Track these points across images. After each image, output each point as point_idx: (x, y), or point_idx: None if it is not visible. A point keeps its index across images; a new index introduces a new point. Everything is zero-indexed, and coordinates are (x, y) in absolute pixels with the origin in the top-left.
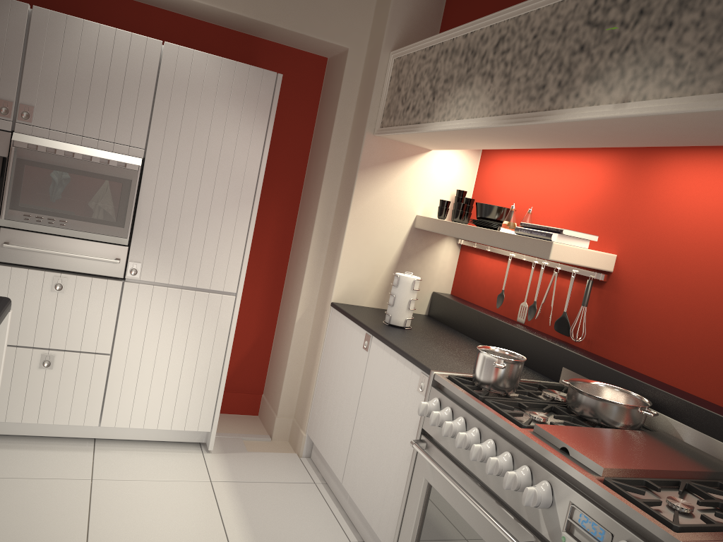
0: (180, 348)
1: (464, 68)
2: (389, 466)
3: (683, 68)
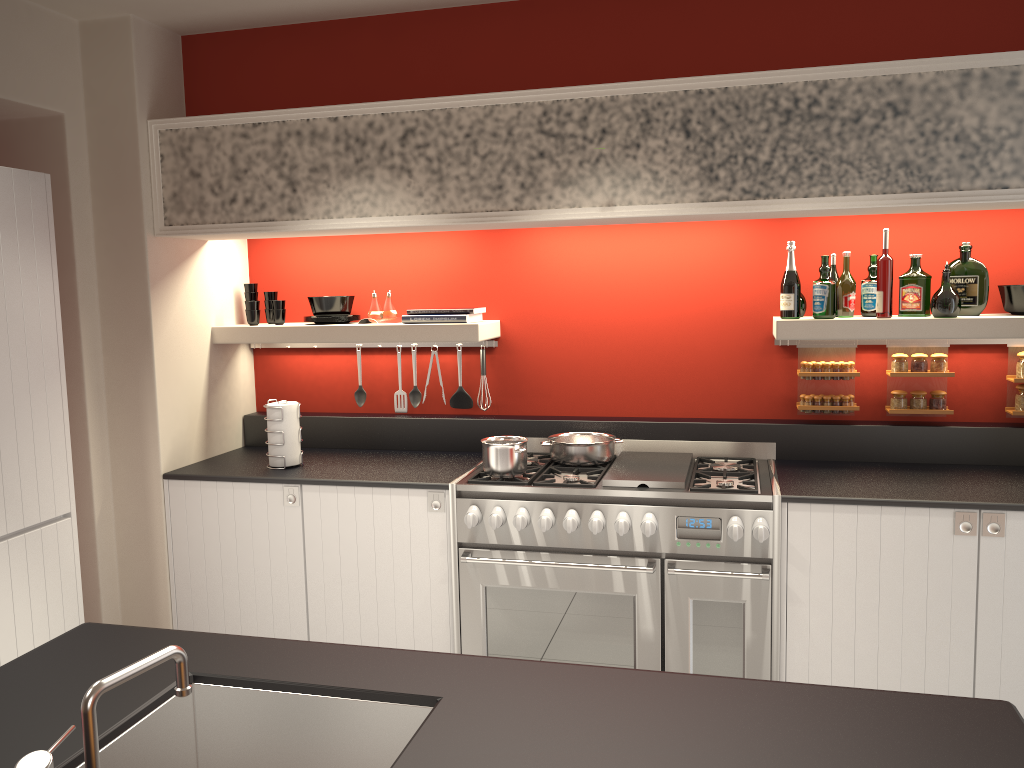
0: (27, 629)
1: (349, 158)
2: (408, 603)
3: (661, 182)
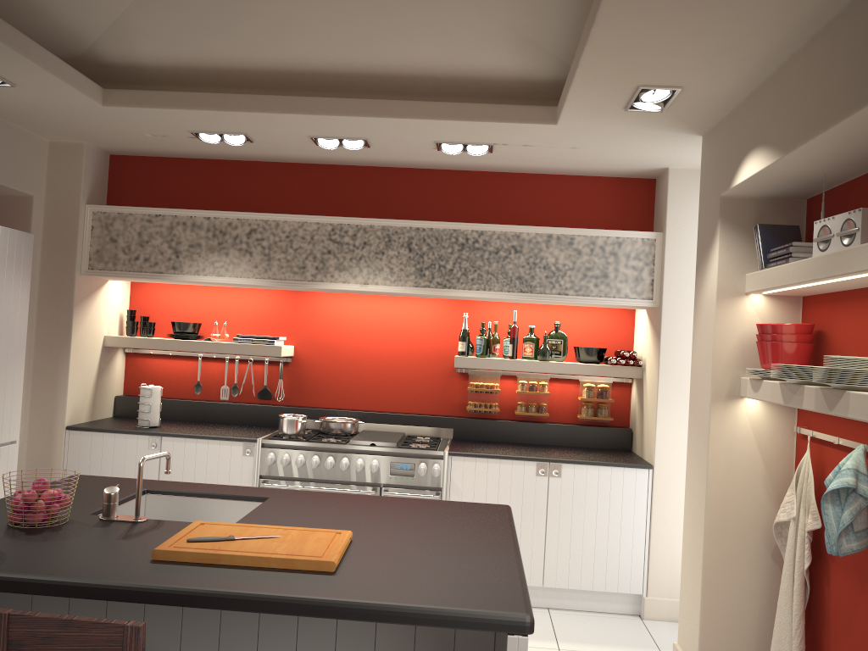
0: None
1: (215, 241)
2: None
3: (394, 274)
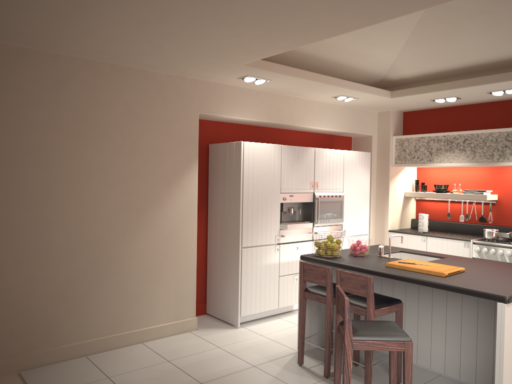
0: None
1: (447, 146)
2: None
3: None
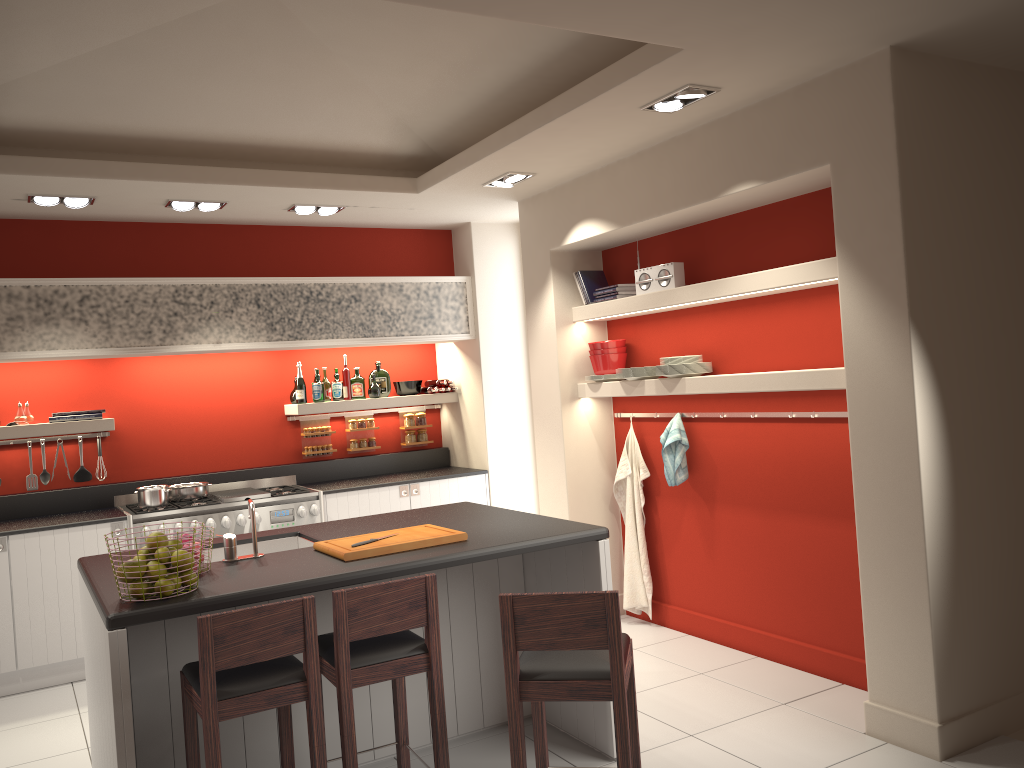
0: None
1: (40, 312)
2: None
3: (246, 330)
